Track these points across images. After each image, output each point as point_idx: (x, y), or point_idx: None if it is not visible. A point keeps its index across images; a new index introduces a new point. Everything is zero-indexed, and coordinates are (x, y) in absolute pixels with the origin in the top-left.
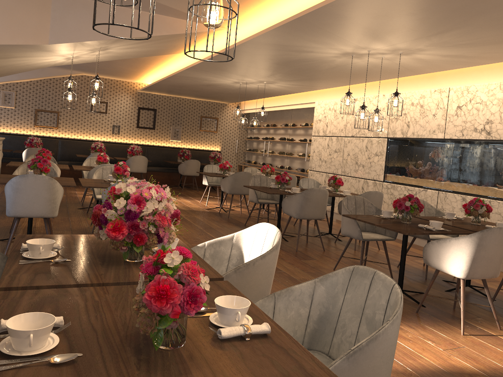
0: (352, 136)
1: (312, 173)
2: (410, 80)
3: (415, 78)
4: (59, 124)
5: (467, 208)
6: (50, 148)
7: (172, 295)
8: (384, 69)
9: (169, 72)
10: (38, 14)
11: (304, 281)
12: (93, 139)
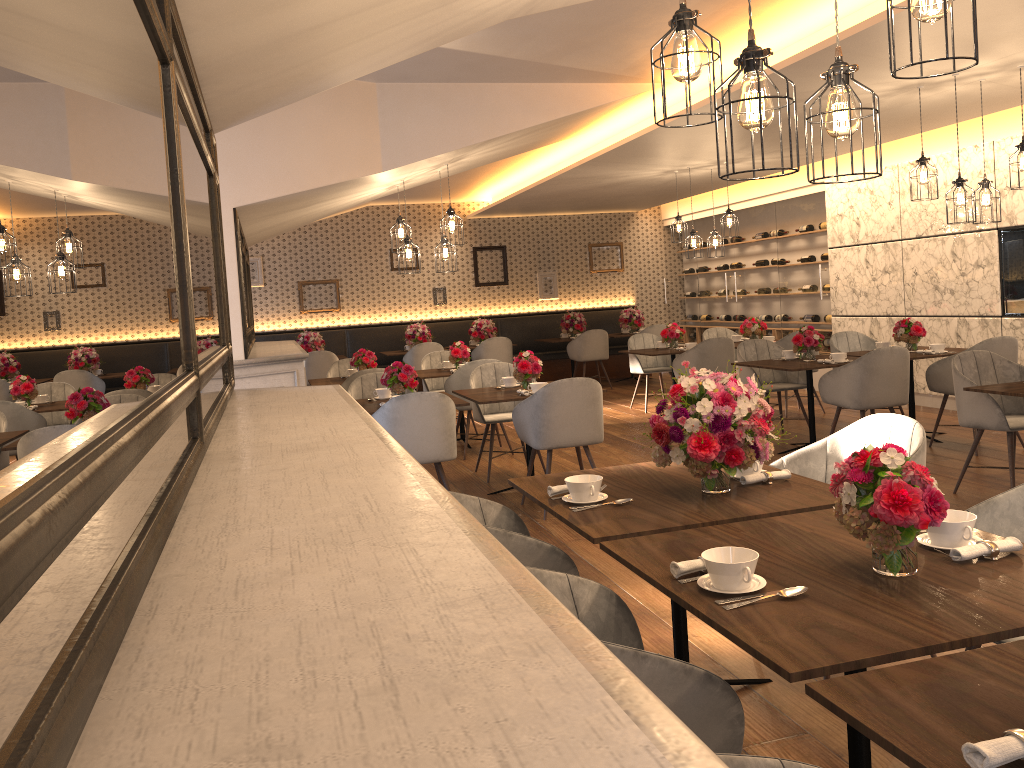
0: (919, 236)
1: (840, 321)
2: None
3: None
4: (341, 302)
5: None
6: (334, 349)
7: (913, 501)
8: (979, 100)
9: (532, 175)
10: (361, 126)
11: None
12: (403, 320)
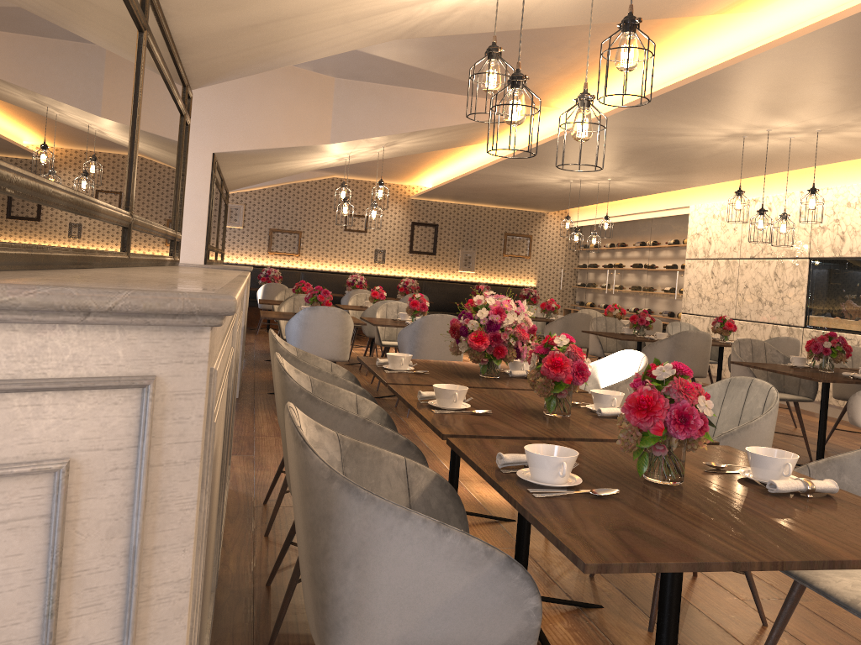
0: (752, 257)
1: (687, 318)
2: (844, 168)
3: (852, 164)
4: (301, 249)
5: None
6: (290, 285)
7: (564, 365)
8: (797, 154)
9: (462, 169)
10: (319, 108)
11: None
12: (347, 271)
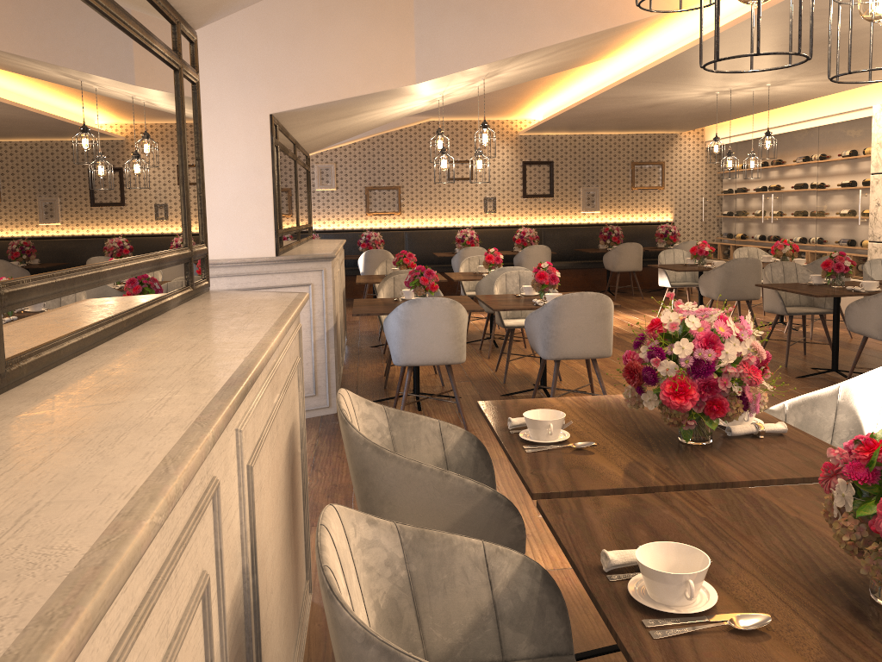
0: None
1: (877, 247)
2: None
3: None
4: (401, 207)
5: None
6: (393, 248)
7: None
8: None
9: (578, 94)
10: (397, 39)
11: None
12: (455, 225)
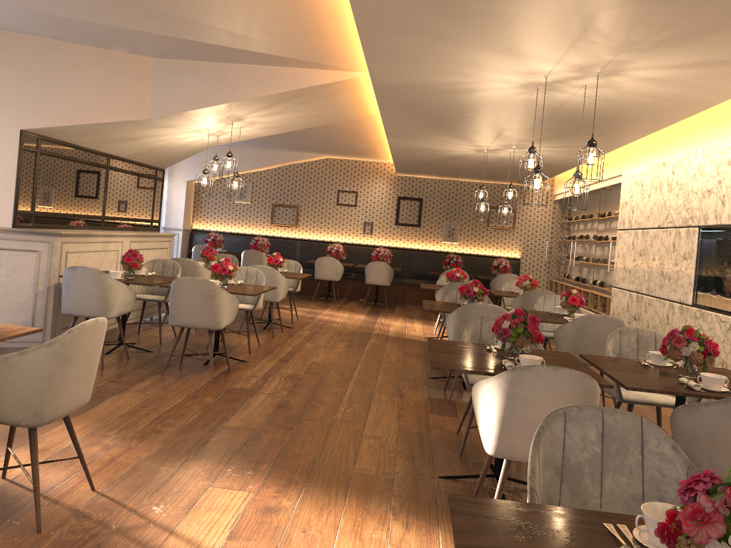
0: (659, 226)
1: (615, 292)
2: (729, 120)
3: None
4: (298, 222)
5: (663, 345)
6: (287, 252)
7: None
8: (635, 105)
9: None
10: (136, 86)
11: (370, 438)
12: (339, 241)
